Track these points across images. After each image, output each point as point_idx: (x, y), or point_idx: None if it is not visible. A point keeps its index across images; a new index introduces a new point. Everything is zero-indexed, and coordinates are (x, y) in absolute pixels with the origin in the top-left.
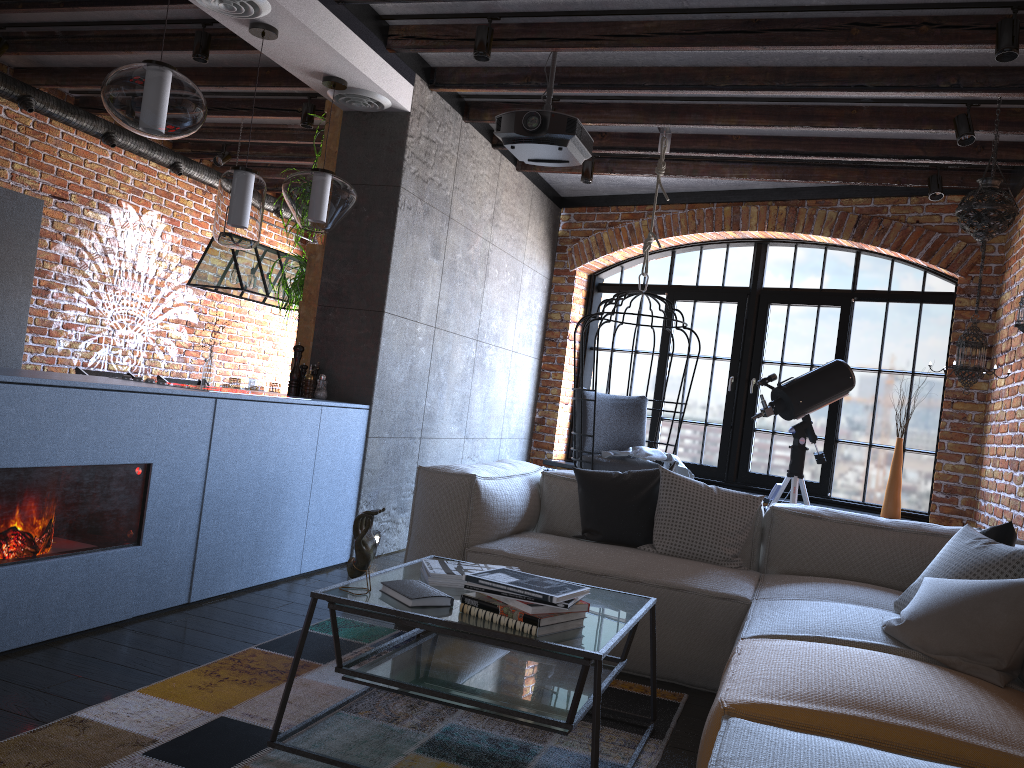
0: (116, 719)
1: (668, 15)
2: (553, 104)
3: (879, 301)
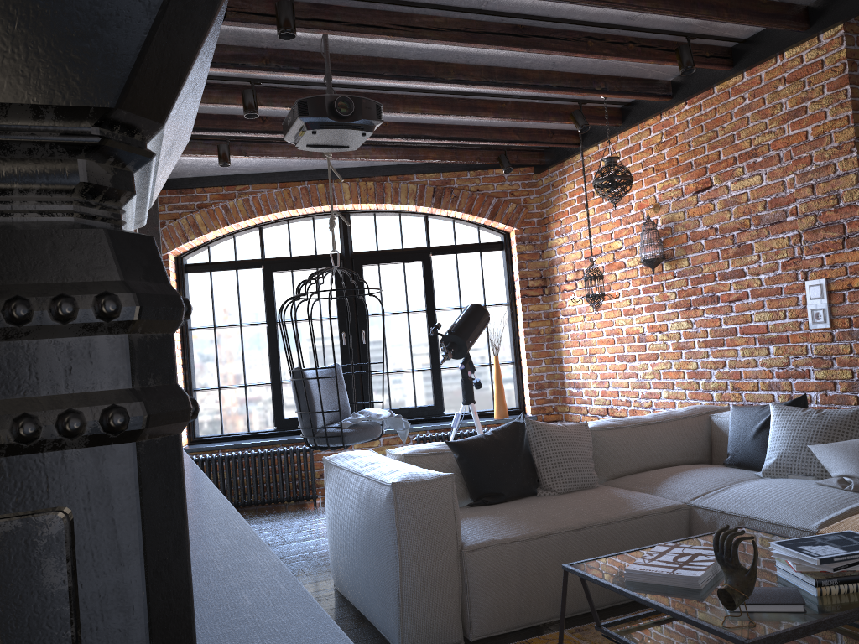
0: None
1: (457, 13)
2: (247, 87)
3: (450, 253)
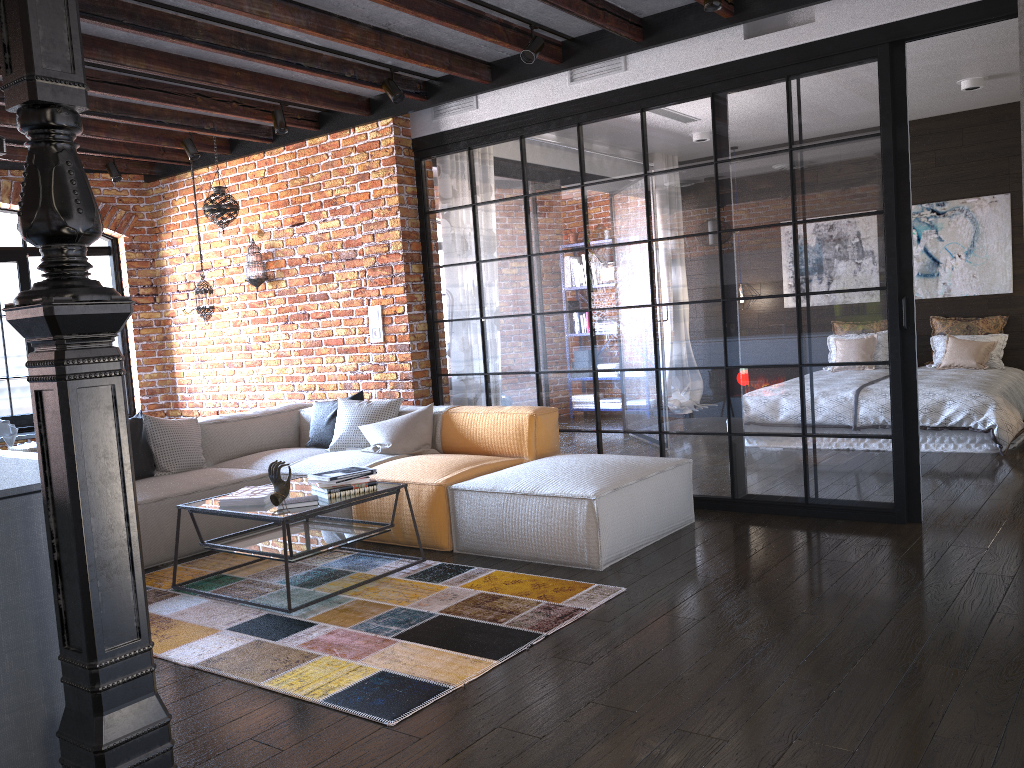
0: (212, 653)
1: None
2: None
3: None
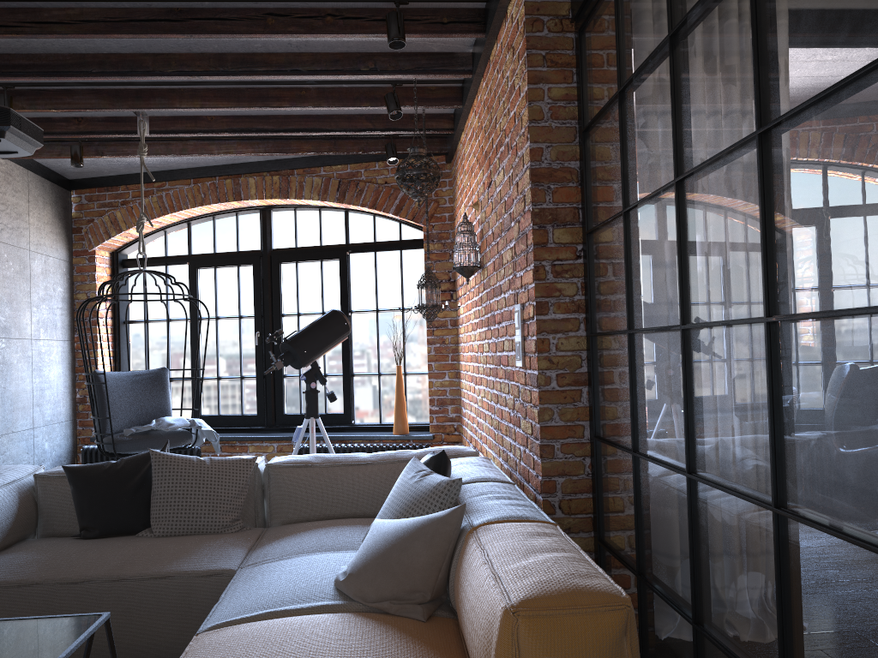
0: None
1: (88, 2)
2: (11, 91)
3: (369, 251)
